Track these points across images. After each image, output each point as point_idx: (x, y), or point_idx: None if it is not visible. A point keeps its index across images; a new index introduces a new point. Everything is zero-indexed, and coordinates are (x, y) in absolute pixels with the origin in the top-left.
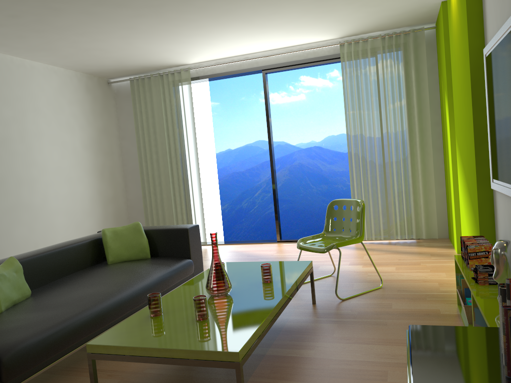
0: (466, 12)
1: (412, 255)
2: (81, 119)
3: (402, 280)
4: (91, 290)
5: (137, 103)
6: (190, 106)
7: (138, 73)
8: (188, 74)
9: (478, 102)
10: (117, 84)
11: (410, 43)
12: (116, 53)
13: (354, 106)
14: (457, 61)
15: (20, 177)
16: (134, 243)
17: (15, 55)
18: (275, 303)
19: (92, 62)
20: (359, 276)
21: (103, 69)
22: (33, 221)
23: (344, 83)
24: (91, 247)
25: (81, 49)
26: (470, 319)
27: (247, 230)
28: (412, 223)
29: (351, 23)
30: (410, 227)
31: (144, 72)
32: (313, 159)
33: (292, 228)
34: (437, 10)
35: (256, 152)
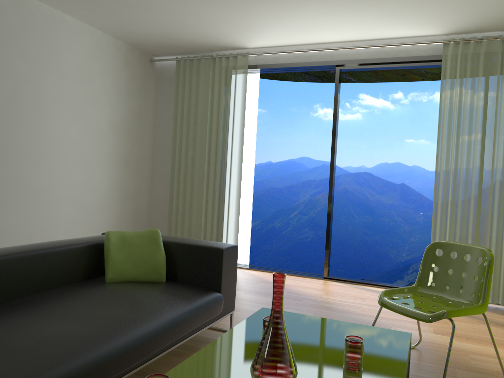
0: None
1: None
2: (112, 95)
3: None
4: (62, 329)
5: (180, 88)
6: (242, 99)
7: (188, 53)
8: (246, 59)
9: None
10: (161, 63)
11: None
12: (165, 16)
13: (451, 122)
14: None
15: (24, 150)
16: (147, 258)
17: (43, 0)
18: None
19: (135, 27)
20: (457, 356)
21: (147, 40)
22: (31, 206)
23: (441, 91)
24: (87, 254)
25: (123, 3)
26: None
27: (276, 253)
28: None
29: (472, 11)
30: None
31: (194, 51)
32: (361, 186)
33: None
34: None
35: (298, 169)
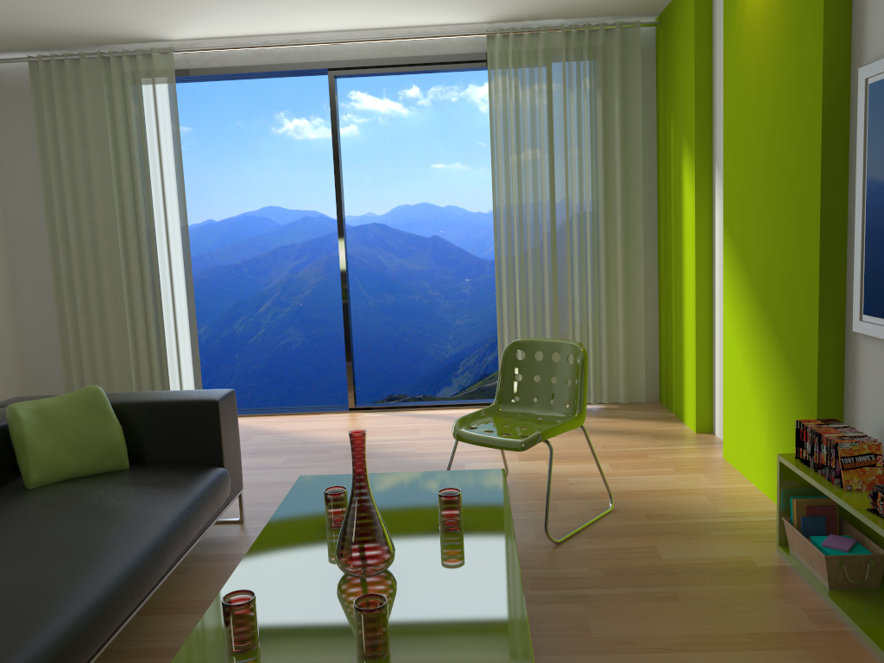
0: None
1: (621, 437)
2: None
3: (640, 492)
4: (19, 573)
5: (46, 115)
6: (172, 131)
7: (51, 48)
8: (170, 61)
9: (832, 169)
10: None
11: (614, 47)
12: None
13: (509, 156)
14: (759, 87)
15: None
16: (92, 437)
17: None
18: (518, 592)
19: None
20: (554, 484)
21: None
22: None
23: (491, 110)
24: None
25: None
26: (833, 581)
27: (244, 376)
28: (602, 376)
29: None
30: (599, 382)
31: (65, 46)
32: (371, 246)
33: (329, 372)
34: None
35: (263, 229)
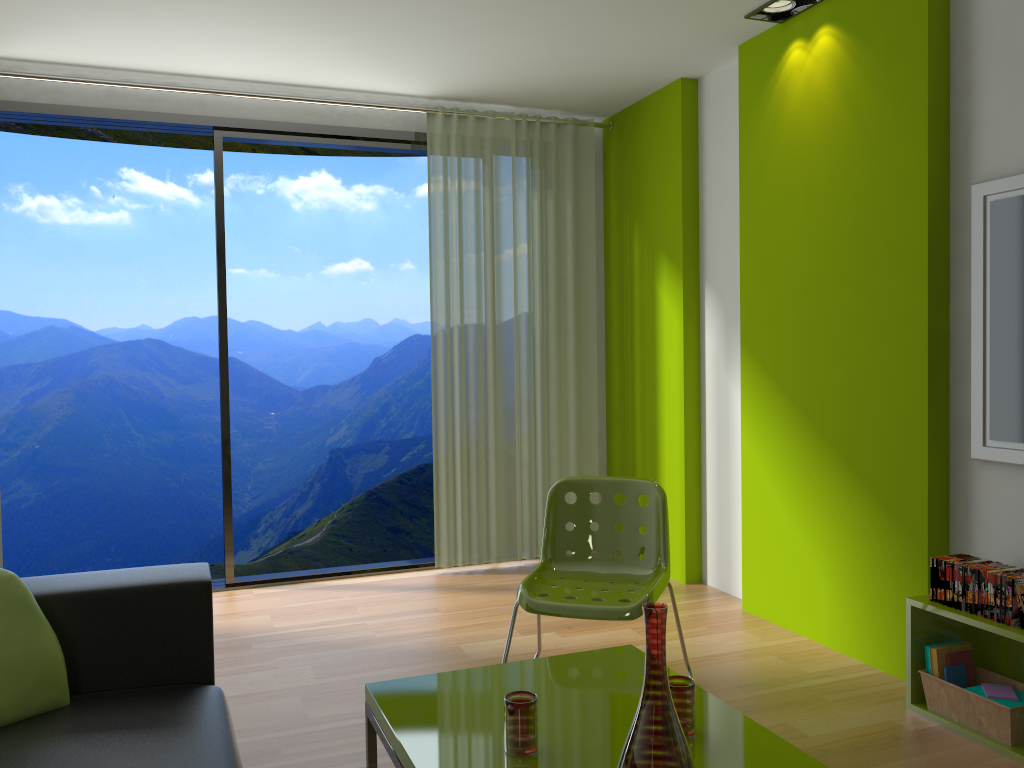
0: (925, 106)
1: None
2: None
3: (701, 659)
4: None
5: None
6: None
7: None
8: None
9: (937, 287)
10: None
11: (566, 145)
12: None
13: (449, 258)
14: (809, 199)
15: None
16: (16, 656)
17: None
18: None
19: None
20: None
21: None
22: None
23: (429, 201)
24: None
25: None
26: (1015, 736)
27: None
28: None
29: (498, 69)
30: None
31: None
32: (143, 369)
33: (77, 539)
34: (649, 92)
35: None
